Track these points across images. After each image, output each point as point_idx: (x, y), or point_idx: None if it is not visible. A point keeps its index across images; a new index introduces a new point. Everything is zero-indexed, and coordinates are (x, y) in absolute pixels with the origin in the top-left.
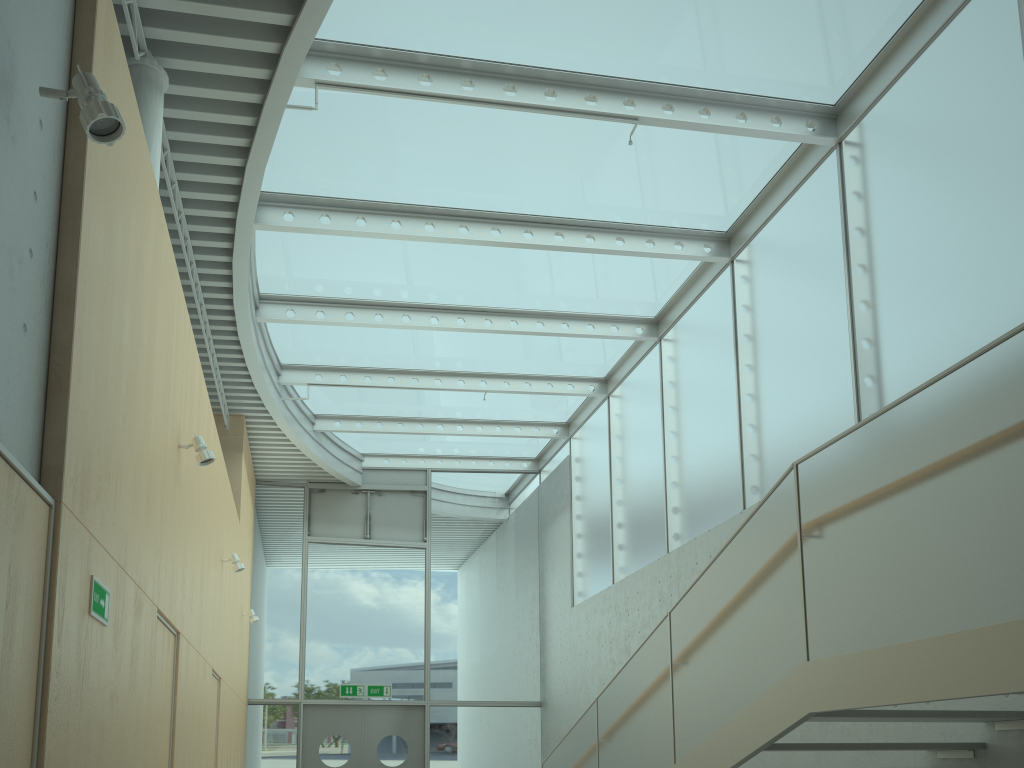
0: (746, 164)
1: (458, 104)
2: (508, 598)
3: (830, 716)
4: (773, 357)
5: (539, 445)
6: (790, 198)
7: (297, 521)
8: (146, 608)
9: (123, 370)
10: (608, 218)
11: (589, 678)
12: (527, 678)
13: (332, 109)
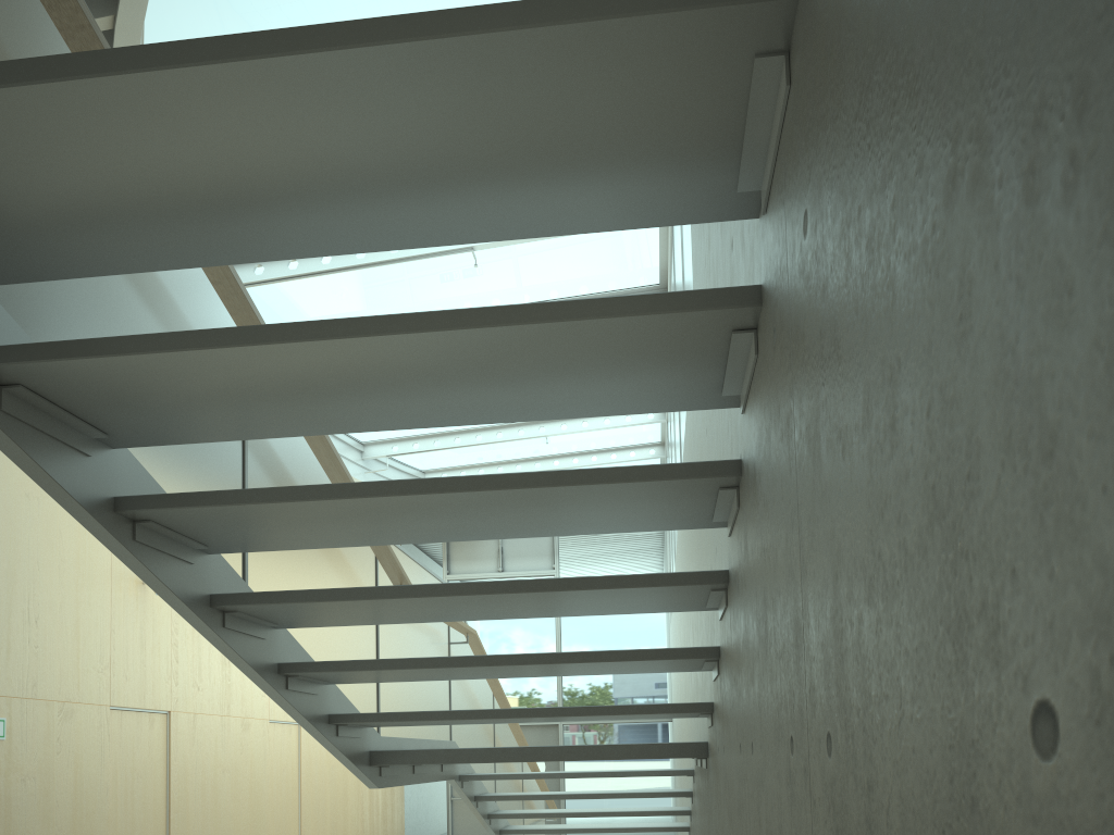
0: (622, 238)
1: (322, 275)
2: (636, 616)
3: (482, 779)
4: (676, 413)
5: (653, 462)
6: (672, 260)
7: (437, 562)
8: (85, 711)
9: (10, 579)
10: (536, 299)
11: (673, 698)
12: (658, 694)
13: (252, 290)
